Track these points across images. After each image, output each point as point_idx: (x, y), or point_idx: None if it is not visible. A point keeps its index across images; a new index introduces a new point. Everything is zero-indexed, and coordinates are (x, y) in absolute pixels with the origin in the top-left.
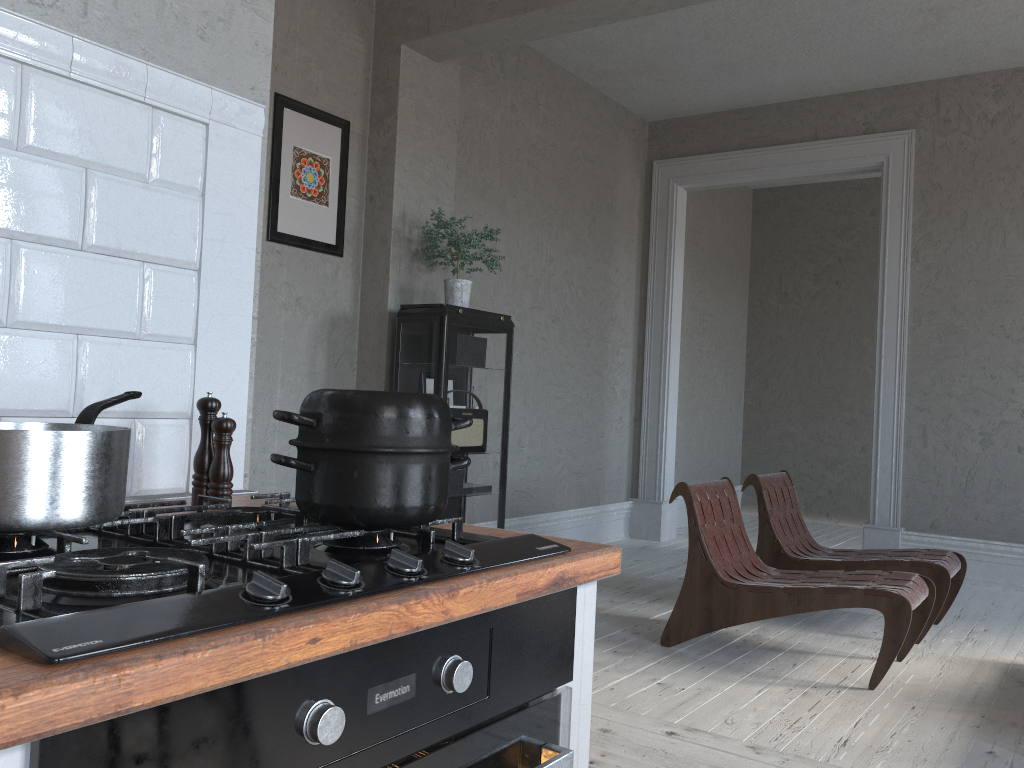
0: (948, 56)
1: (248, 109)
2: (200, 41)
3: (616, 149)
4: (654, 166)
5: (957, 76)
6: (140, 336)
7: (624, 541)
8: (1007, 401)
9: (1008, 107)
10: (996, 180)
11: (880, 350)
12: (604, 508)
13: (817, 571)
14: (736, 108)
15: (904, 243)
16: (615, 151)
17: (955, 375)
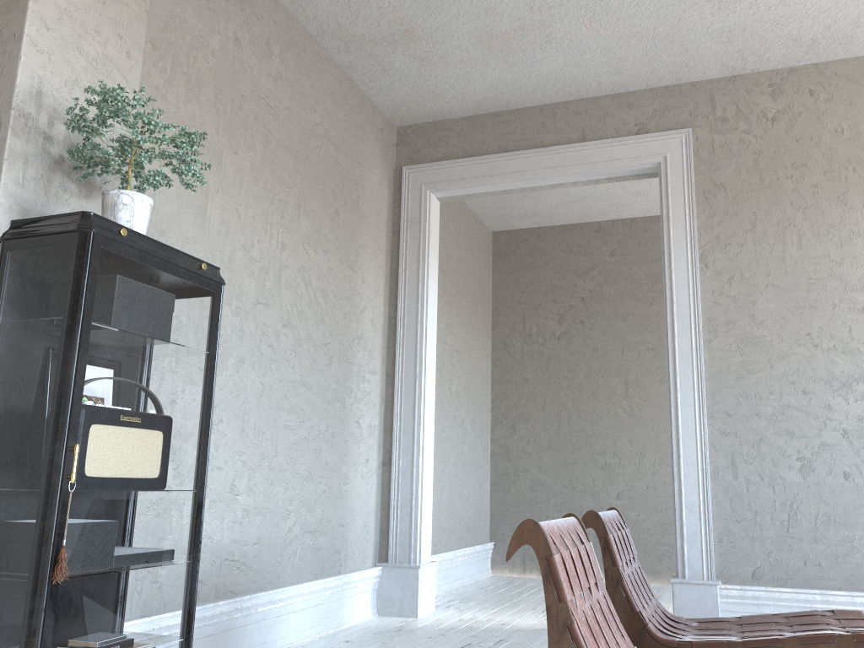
0: (731, 43)
1: None
2: None
3: (363, 142)
4: (404, 172)
5: (731, 76)
6: None
7: (372, 621)
8: (825, 419)
9: (787, 105)
10: (784, 179)
11: (674, 367)
12: (347, 578)
13: None
14: (495, 111)
15: (691, 247)
16: (362, 144)
17: (762, 392)
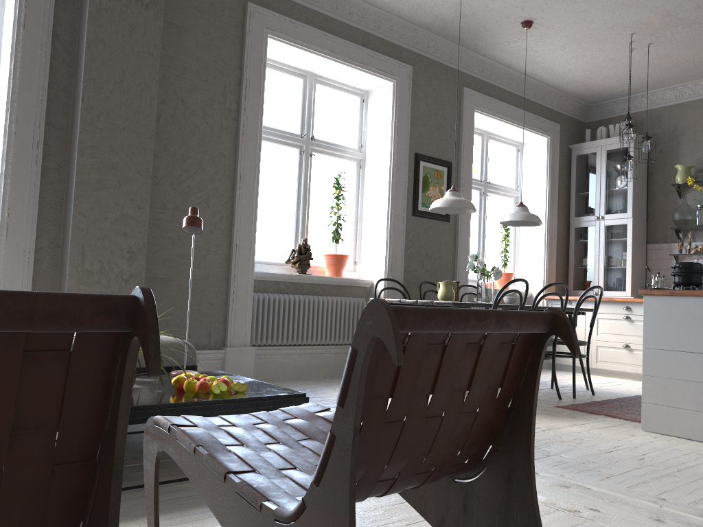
0: None
1: None
2: None
3: None
4: None
5: None
6: None
7: None
8: None
9: None
10: None
11: None
12: None
13: (231, 474)
14: None
15: None
16: None
17: None
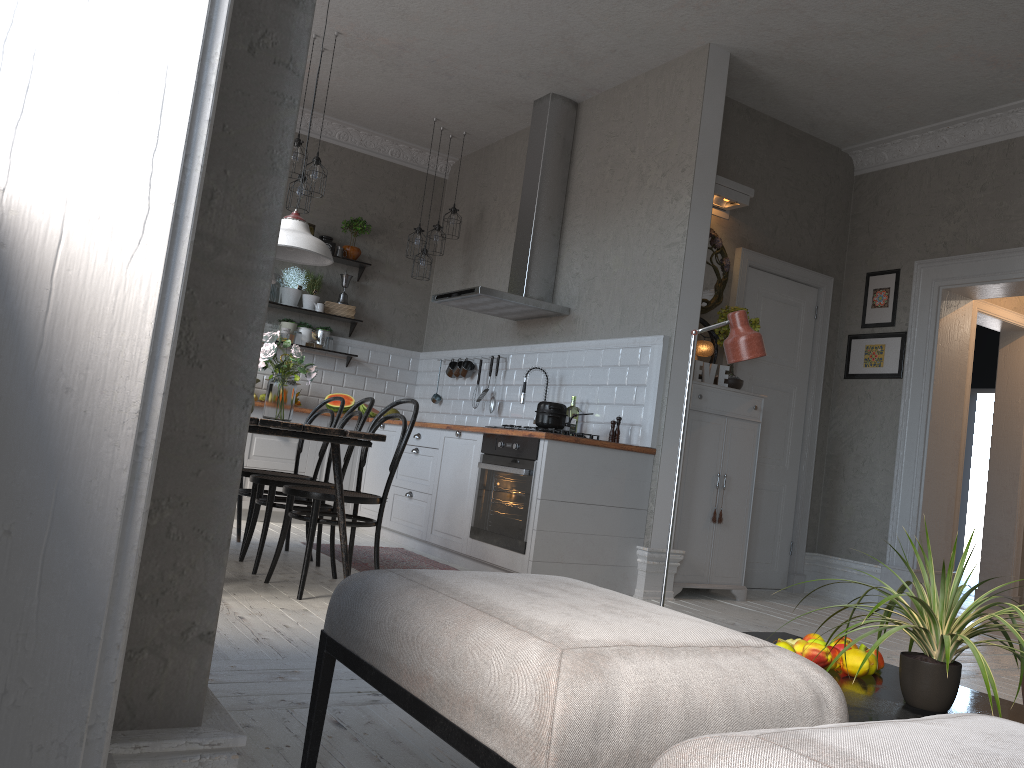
0: None
1: (659, 338)
2: (659, 323)
3: None
4: None
5: None
6: (634, 404)
7: None
8: None
9: None
10: None
11: None
12: None
13: None
14: None
15: None
16: None
17: None
